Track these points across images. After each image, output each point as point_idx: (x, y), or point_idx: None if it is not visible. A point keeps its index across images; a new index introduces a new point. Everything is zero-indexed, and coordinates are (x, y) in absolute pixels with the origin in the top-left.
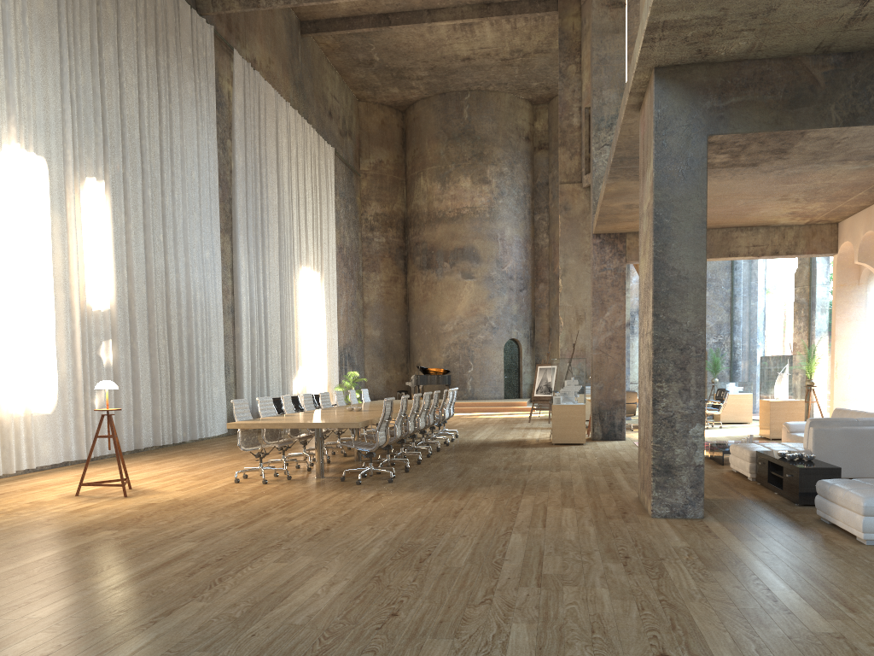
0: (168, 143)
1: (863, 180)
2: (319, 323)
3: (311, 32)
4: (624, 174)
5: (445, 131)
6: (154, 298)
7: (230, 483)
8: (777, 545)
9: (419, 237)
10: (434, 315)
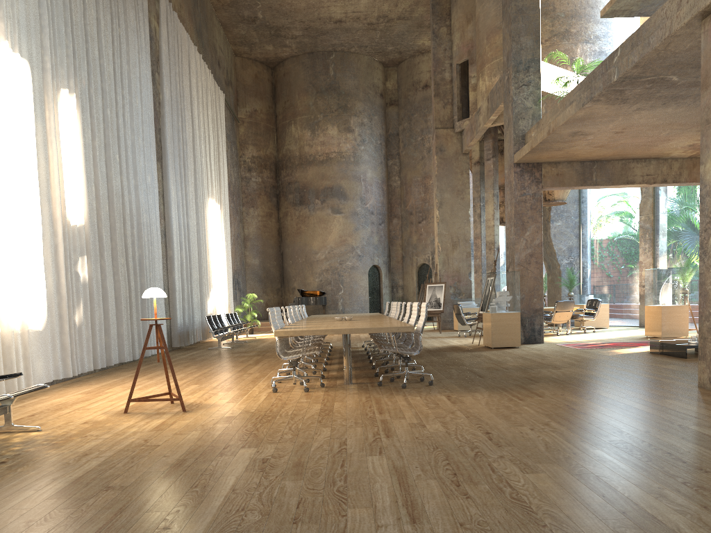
0: (119, 67)
1: None
2: (221, 250)
3: None
4: (608, 97)
5: (313, 85)
6: (116, 217)
7: (267, 392)
8: None
9: (291, 177)
10: (307, 245)
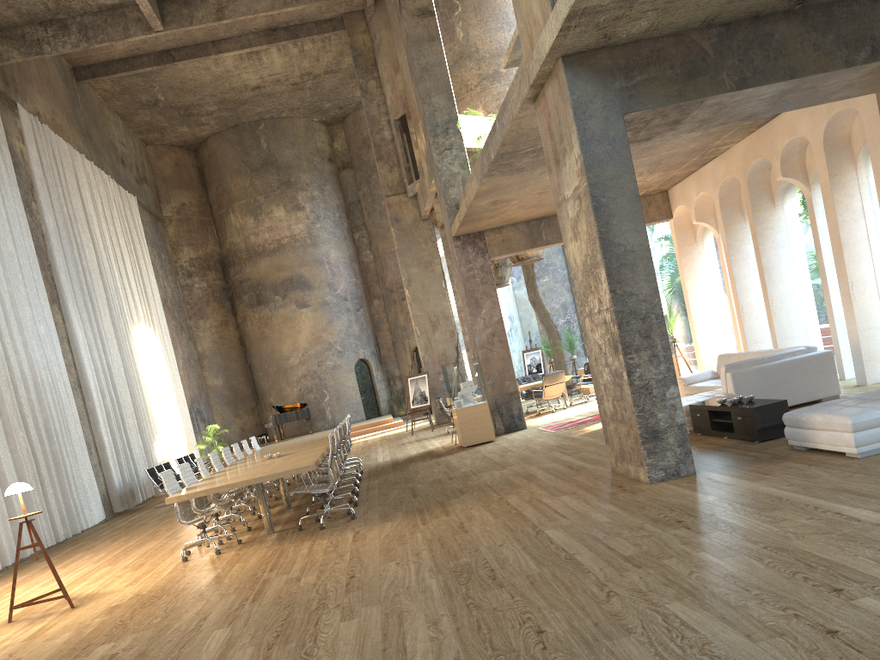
0: None
1: (700, 146)
2: (164, 382)
3: (87, 77)
4: (500, 170)
5: (246, 163)
6: (2, 387)
7: (177, 563)
8: (790, 477)
9: (242, 274)
10: (276, 351)
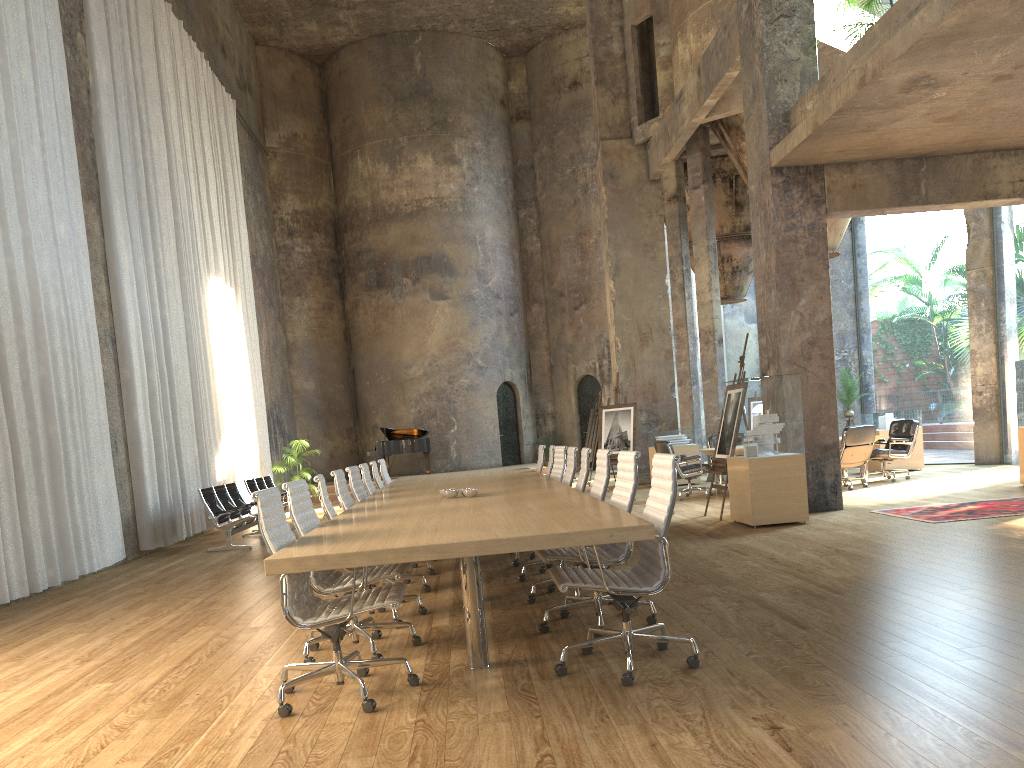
0: None
1: None
2: (240, 368)
3: None
4: None
5: (389, 88)
6: None
7: (265, 718)
8: None
9: (362, 243)
10: (393, 355)
